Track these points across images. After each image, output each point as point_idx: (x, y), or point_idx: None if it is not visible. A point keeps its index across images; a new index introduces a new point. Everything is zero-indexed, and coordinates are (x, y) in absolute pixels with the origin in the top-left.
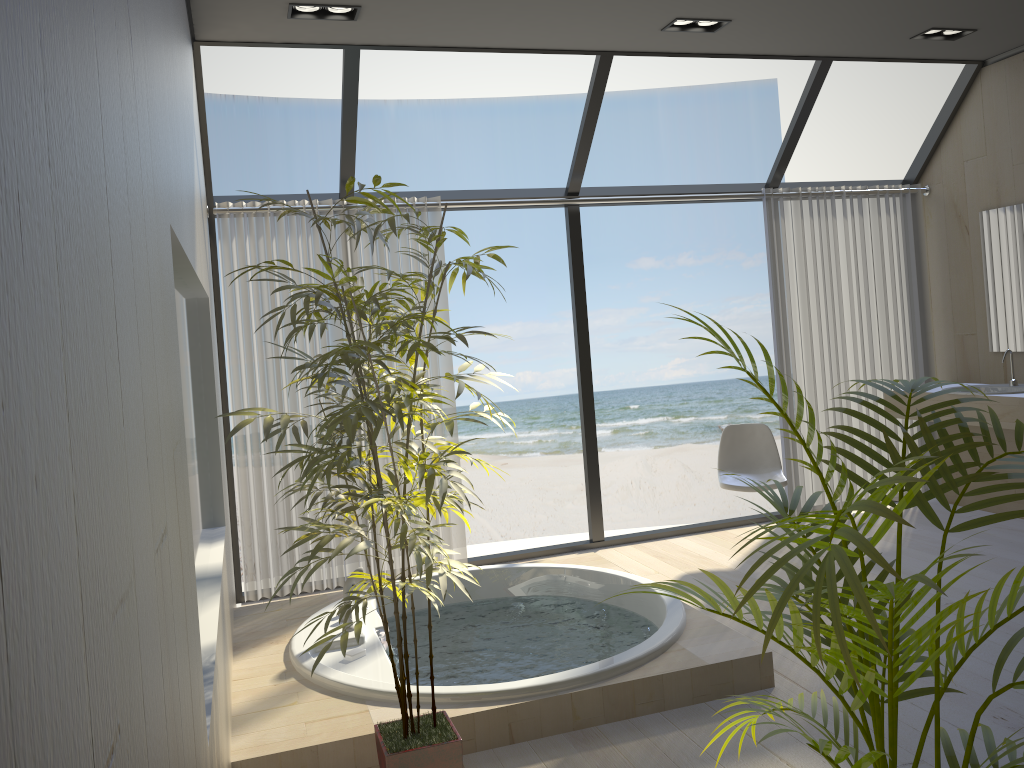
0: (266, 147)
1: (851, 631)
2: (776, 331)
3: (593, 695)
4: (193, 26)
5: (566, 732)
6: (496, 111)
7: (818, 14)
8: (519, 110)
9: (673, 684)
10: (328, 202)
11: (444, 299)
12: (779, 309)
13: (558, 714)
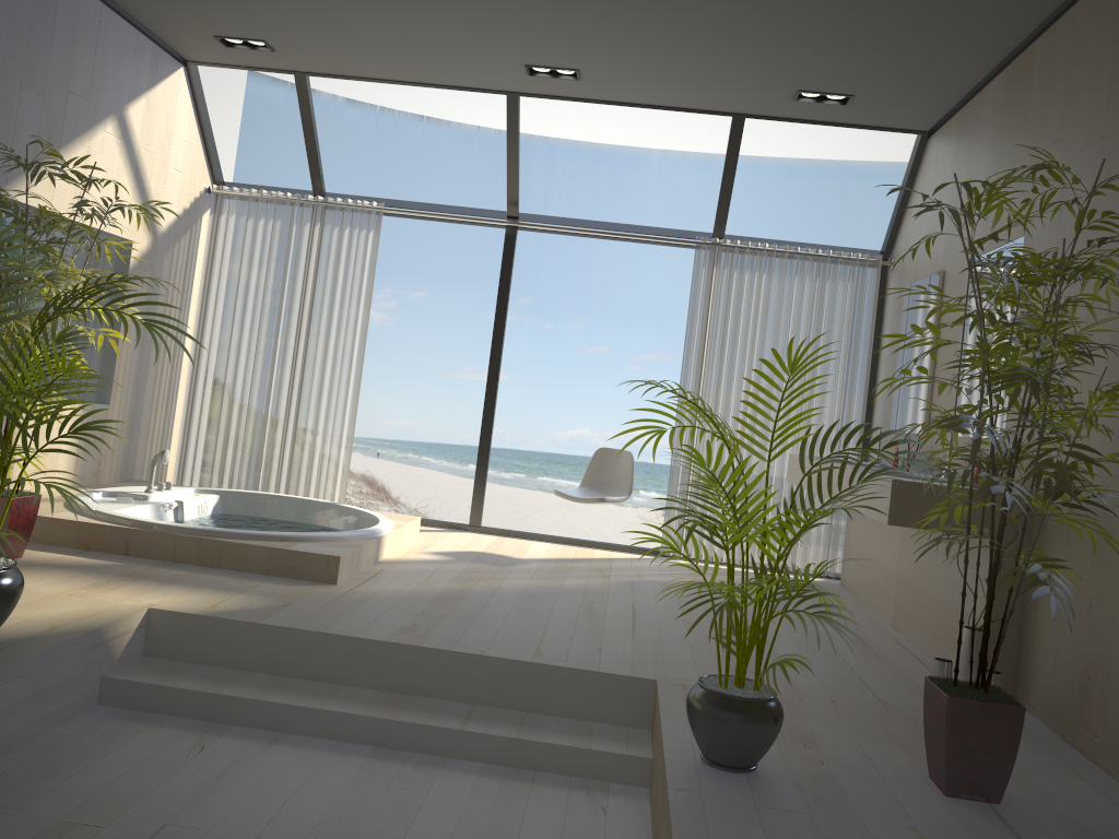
0: (527, 182)
1: (9, 395)
2: (685, 373)
3: (191, 541)
4: (173, 50)
5: (166, 561)
6: (763, 170)
7: (654, 69)
8: (787, 172)
9: (253, 554)
10: (296, 196)
11: (372, 287)
12: (690, 353)
13: (163, 546)
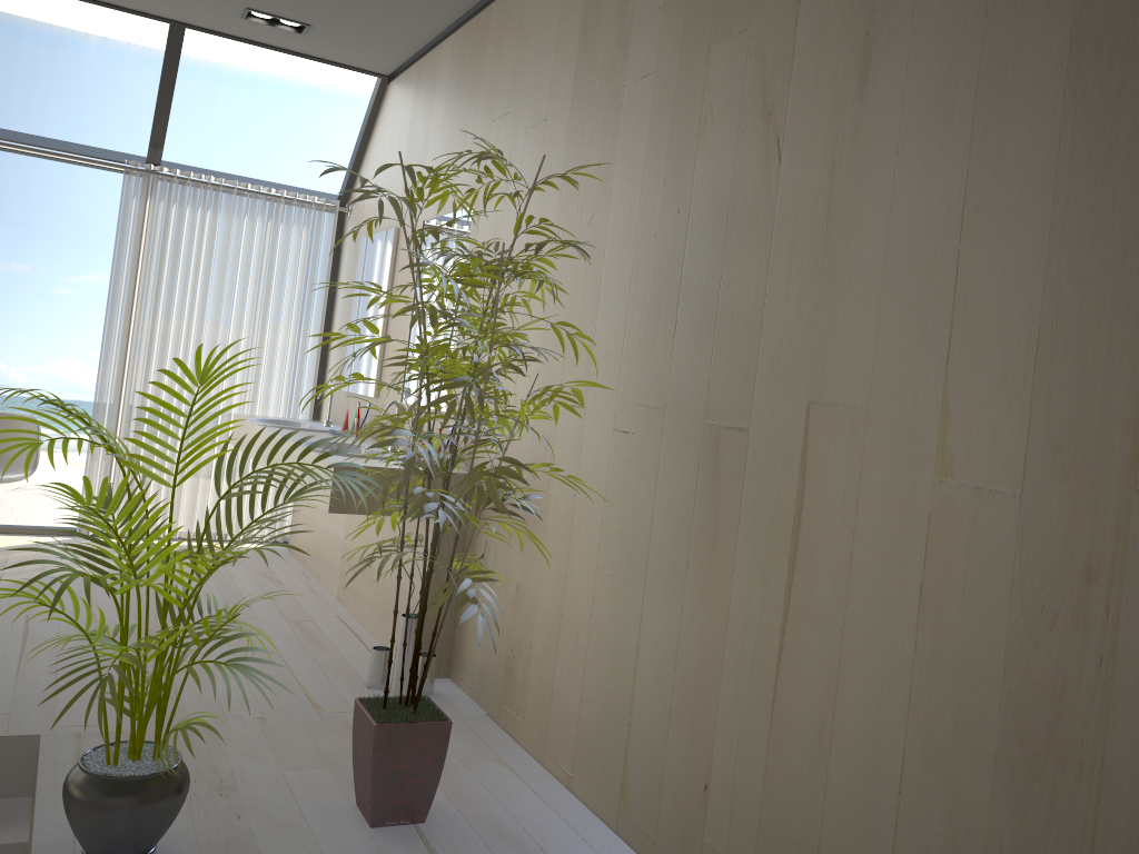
0: None
1: None
2: (110, 322)
3: None
4: None
5: None
6: (223, 79)
7: None
8: (251, 84)
9: None
10: None
11: None
12: (117, 298)
13: None
